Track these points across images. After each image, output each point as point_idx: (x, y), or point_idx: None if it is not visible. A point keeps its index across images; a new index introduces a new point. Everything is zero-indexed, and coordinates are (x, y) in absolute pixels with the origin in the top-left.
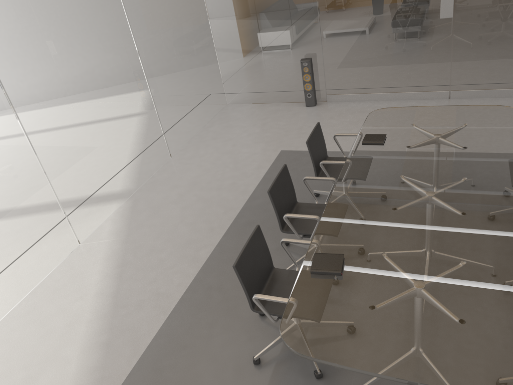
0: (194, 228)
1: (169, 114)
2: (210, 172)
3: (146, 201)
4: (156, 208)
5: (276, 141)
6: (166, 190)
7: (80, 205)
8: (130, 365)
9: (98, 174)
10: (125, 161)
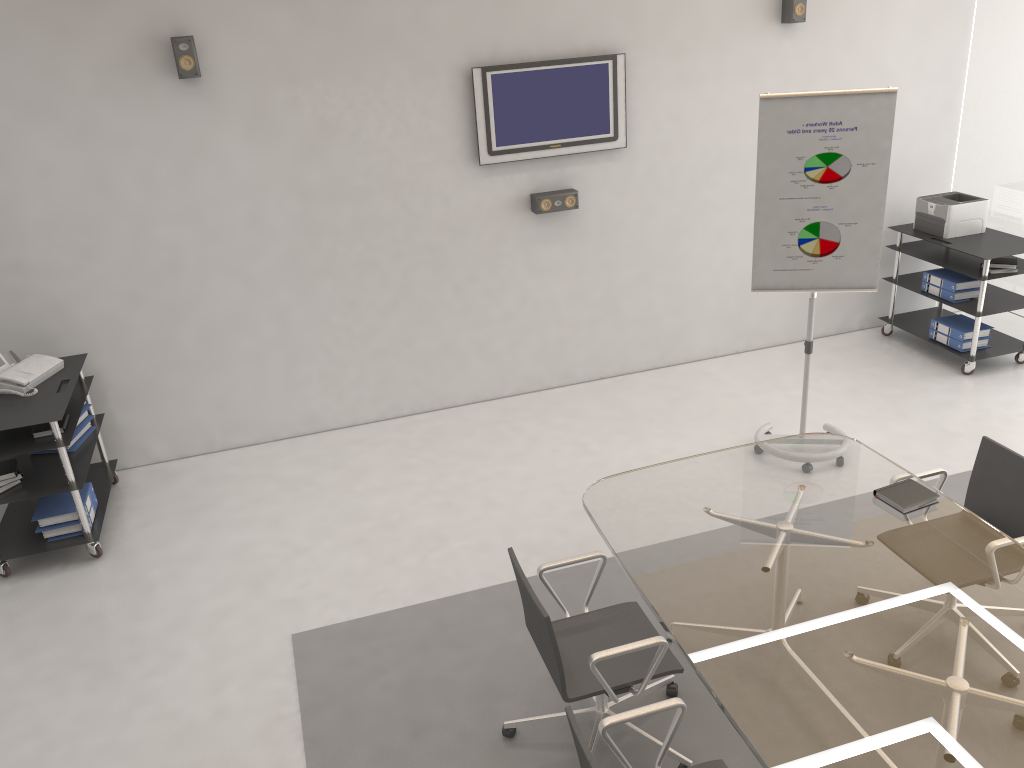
0: None
1: None
2: None
3: None
4: None
5: None
6: None
7: None
8: None
9: None
10: None
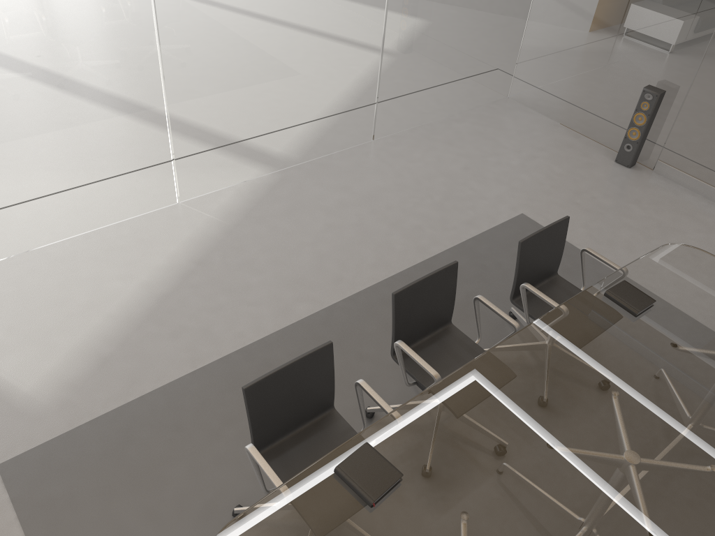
0: (319, 264)
1: (399, 77)
2: (402, 192)
3: (294, 188)
4: (297, 206)
5: (526, 195)
6: (329, 187)
7: (201, 154)
8: (105, 407)
9: (246, 122)
10: (296, 120)
